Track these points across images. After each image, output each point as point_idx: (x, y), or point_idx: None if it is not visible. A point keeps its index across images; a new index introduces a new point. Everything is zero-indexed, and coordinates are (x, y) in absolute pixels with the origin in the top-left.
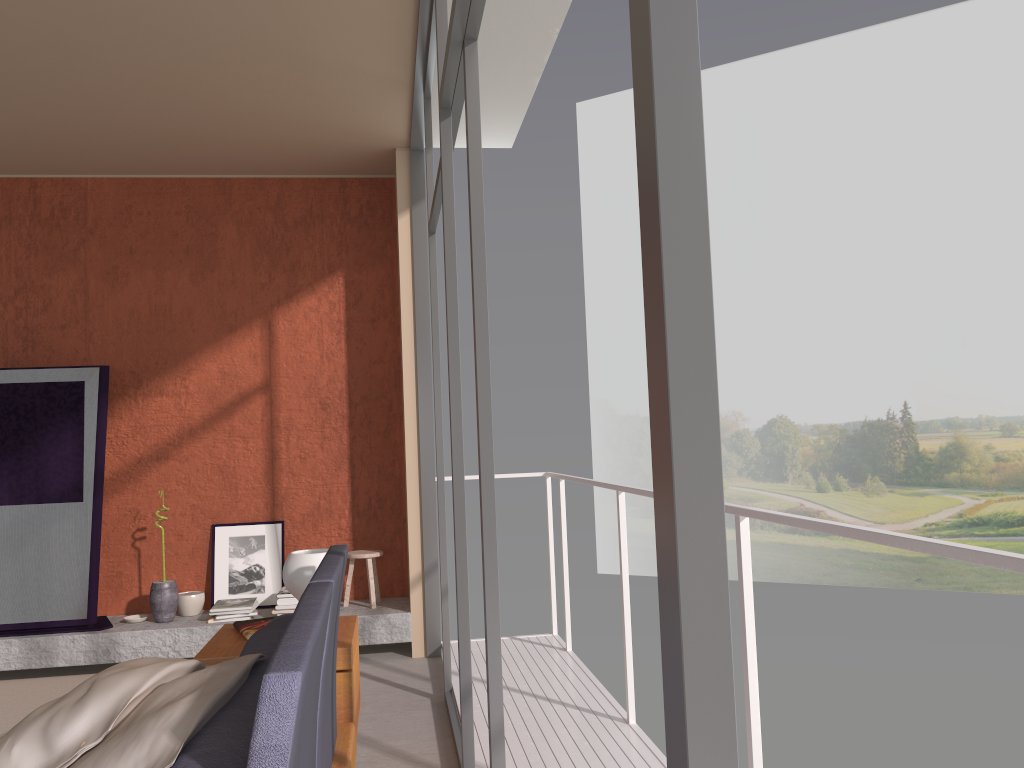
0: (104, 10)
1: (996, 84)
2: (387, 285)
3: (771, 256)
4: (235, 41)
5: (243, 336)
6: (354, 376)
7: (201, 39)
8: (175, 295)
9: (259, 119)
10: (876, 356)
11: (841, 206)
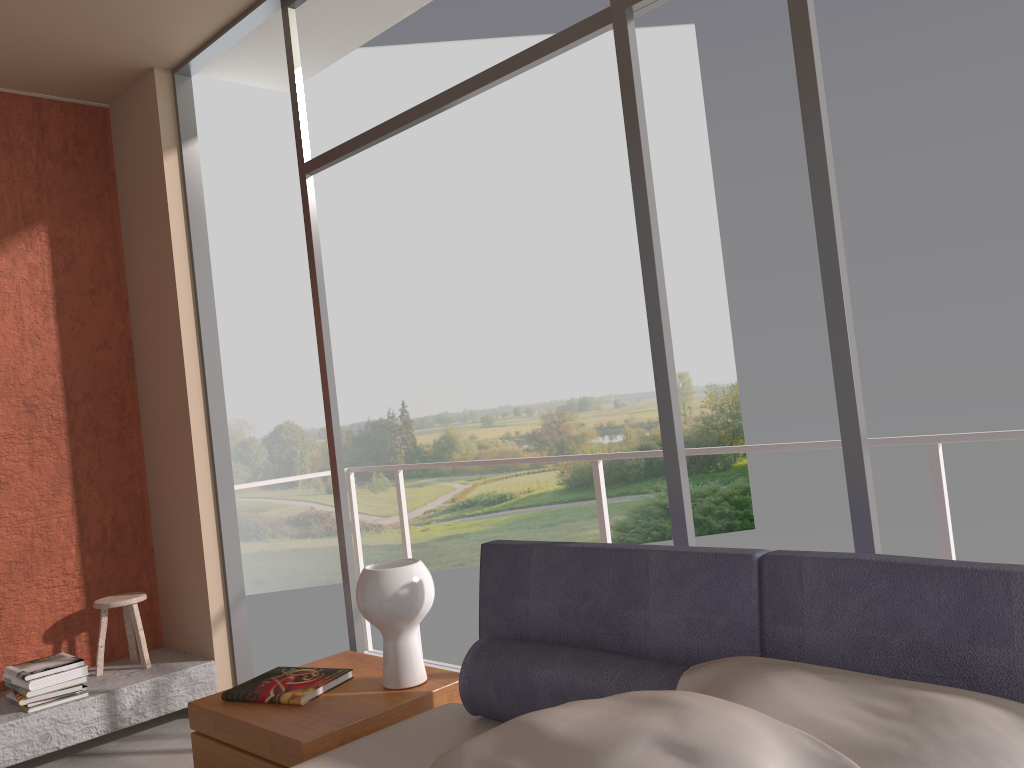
0: None
1: (464, 120)
2: (108, 247)
3: (271, 261)
4: None
5: None
6: (71, 366)
7: None
8: None
9: None
10: (376, 359)
11: (337, 216)
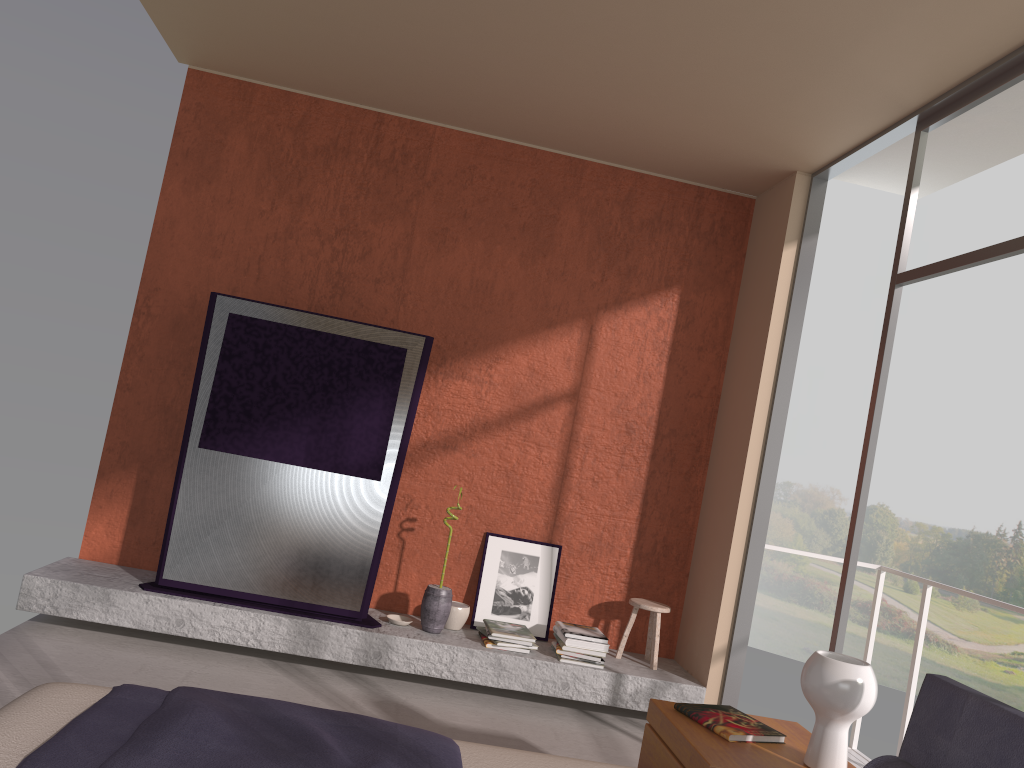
0: None
1: None
2: (722, 314)
3: (908, 340)
4: (783, 22)
5: (561, 334)
6: (667, 405)
7: (749, 12)
8: (500, 274)
9: (693, 109)
10: (999, 468)
11: (996, 306)
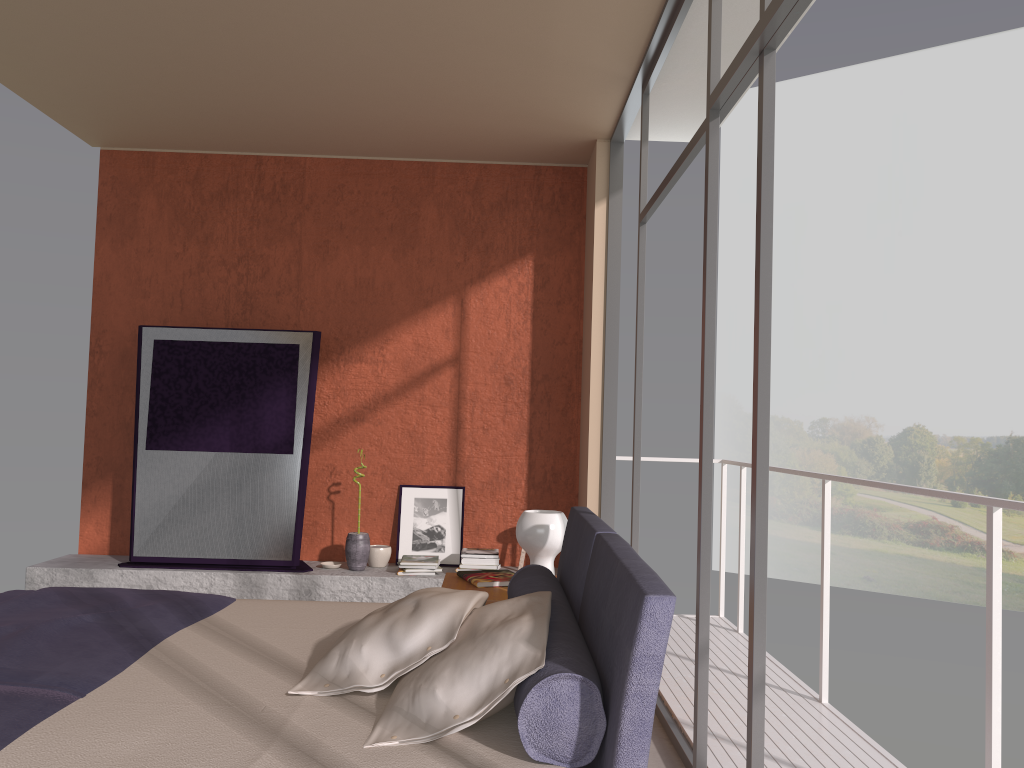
0: (375, 8)
1: None
2: (573, 270)
3: (919, 259)
4: (482, 37)
5: (437, 311)
6: (537, 355)
7: (452, 35)
8: (378, 270)
9: (478, 109)
10: None
11: (1000, 210)
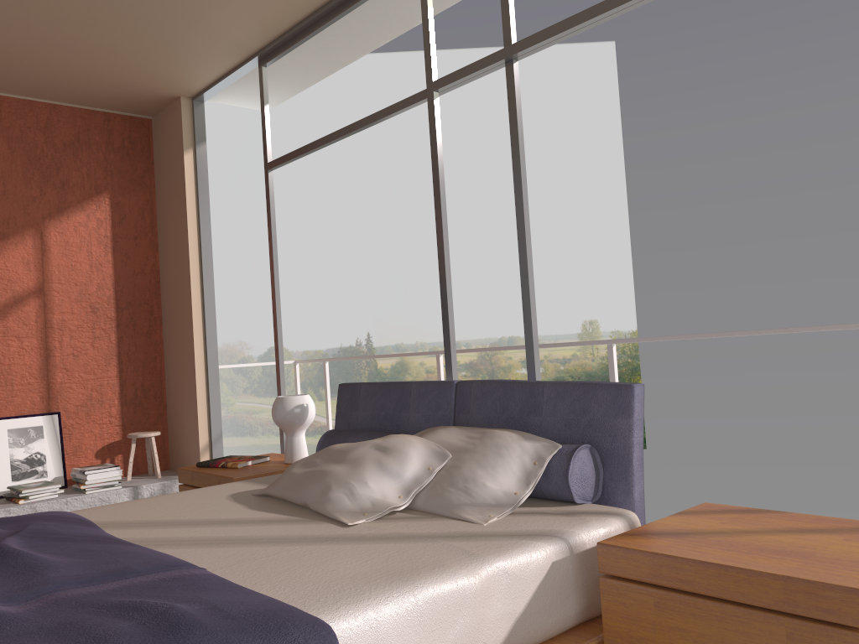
0: None
1: (426, 113)
2: (147, 209)
3: None
4: None
5: (16, 244)
6: (120, 285)
7: None
8: None
9: (96, 53)
10: (349, 299)
11: (324, 185)
